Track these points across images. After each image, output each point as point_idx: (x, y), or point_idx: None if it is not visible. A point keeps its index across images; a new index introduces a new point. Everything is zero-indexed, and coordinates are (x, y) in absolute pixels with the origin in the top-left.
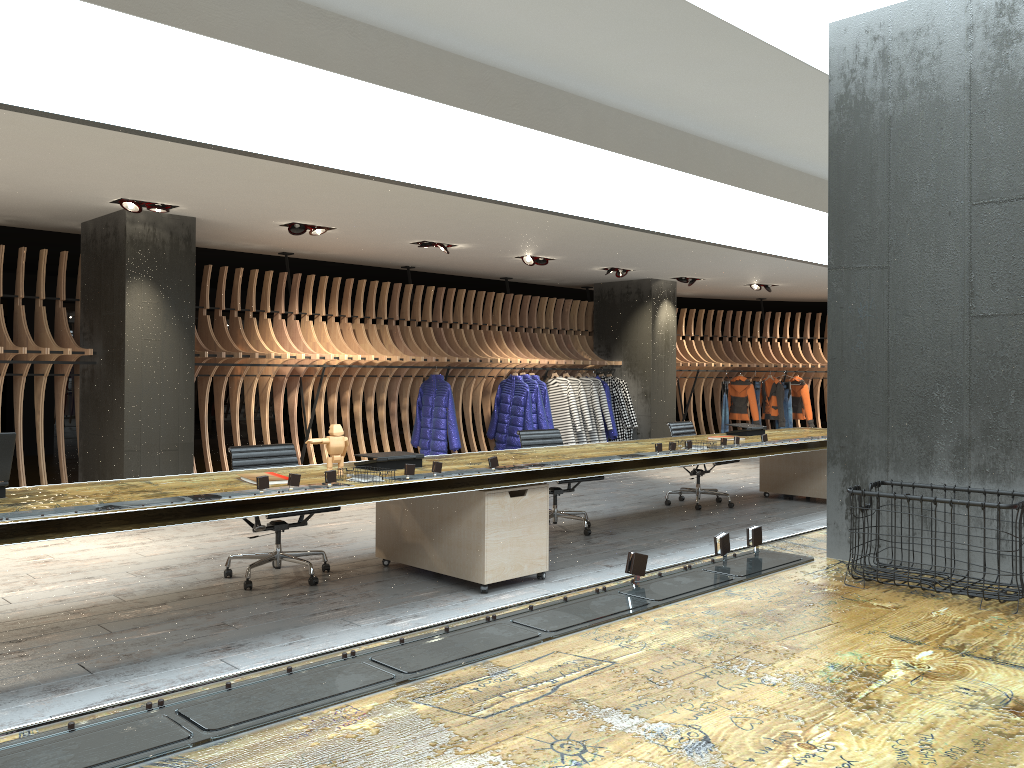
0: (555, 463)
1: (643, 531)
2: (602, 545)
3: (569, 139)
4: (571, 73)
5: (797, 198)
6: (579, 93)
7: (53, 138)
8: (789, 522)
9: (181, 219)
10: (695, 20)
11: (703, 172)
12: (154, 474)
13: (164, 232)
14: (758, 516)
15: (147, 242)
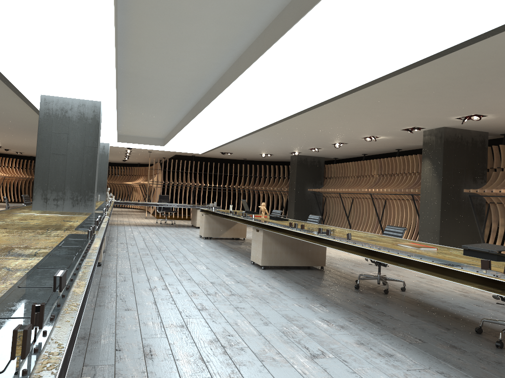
0: (267, 222)
1: (363, 298)
2: (323, 285)
3: (198, 114)
4: (186, 101)
5: (232, 79)
6: (198, 100)
7: (312, 128)
8: (385, 336)
9: (439, 129)
10: (141, 97)
11: (212, 98)
12: (426, 241)
13: (433, 137)
14: (428, 338)
15: (428, 142)
